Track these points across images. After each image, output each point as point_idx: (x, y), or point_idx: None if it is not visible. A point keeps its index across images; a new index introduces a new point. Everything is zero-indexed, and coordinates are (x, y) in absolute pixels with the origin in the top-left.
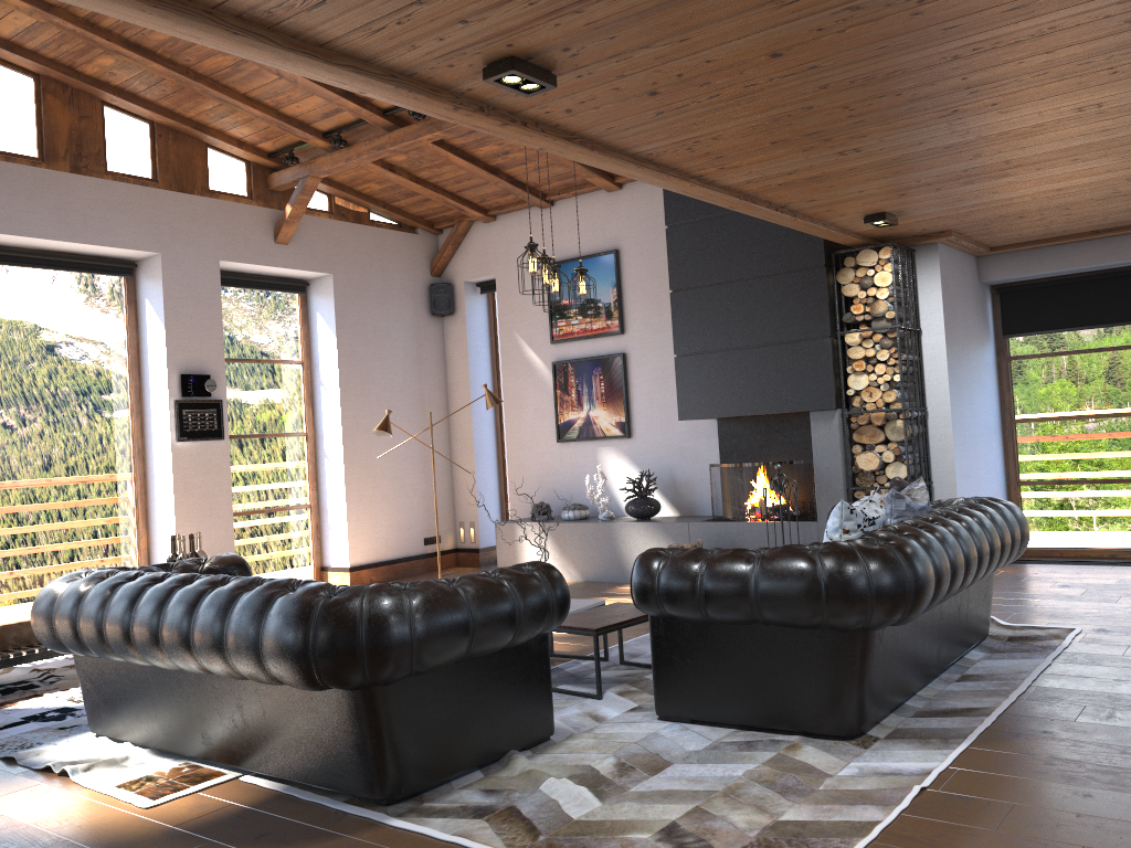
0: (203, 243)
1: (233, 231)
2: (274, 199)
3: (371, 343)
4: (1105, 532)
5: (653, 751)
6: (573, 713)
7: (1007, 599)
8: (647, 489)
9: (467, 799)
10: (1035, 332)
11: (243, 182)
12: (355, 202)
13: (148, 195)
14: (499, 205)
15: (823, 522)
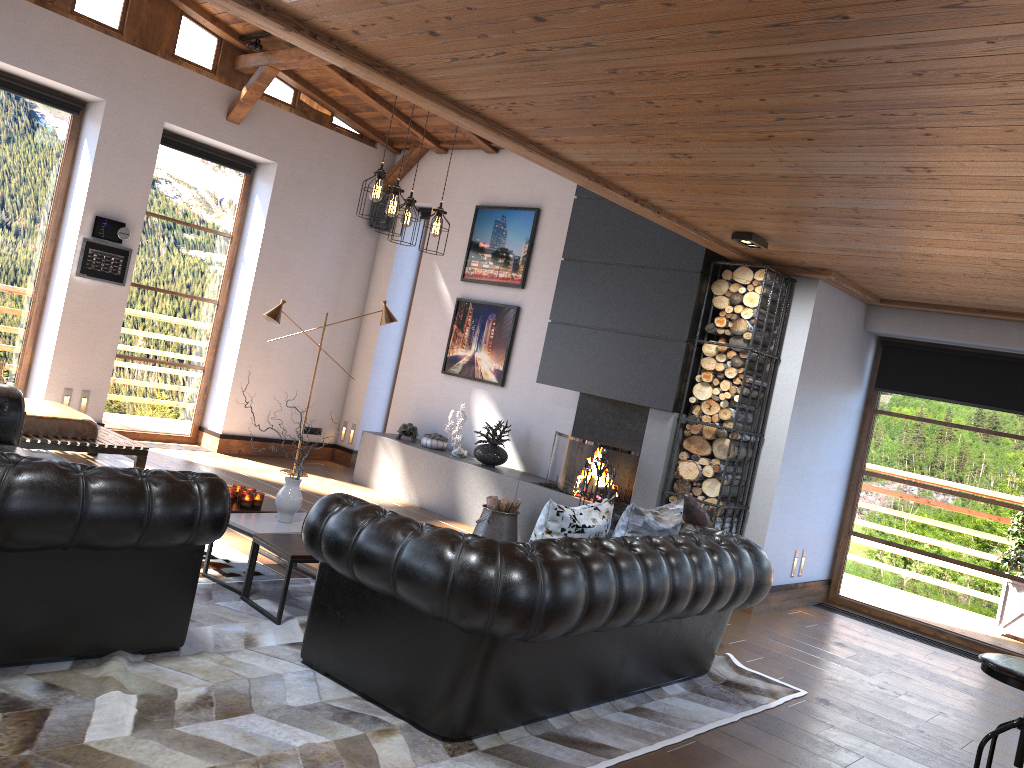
0: (152, 102)
1: (186, 98)
2: (238, 79)
3: (300, 236)
4: (916, 603)
5: (253, 693)
6: (235, 631)
7: (772, 640)
8: (498, 439)
9: (19, 688)
10: (905, 393)
11: (211, 56)
12: (319, 103)
13: (107, 44)
14: (451, 140)
15: None
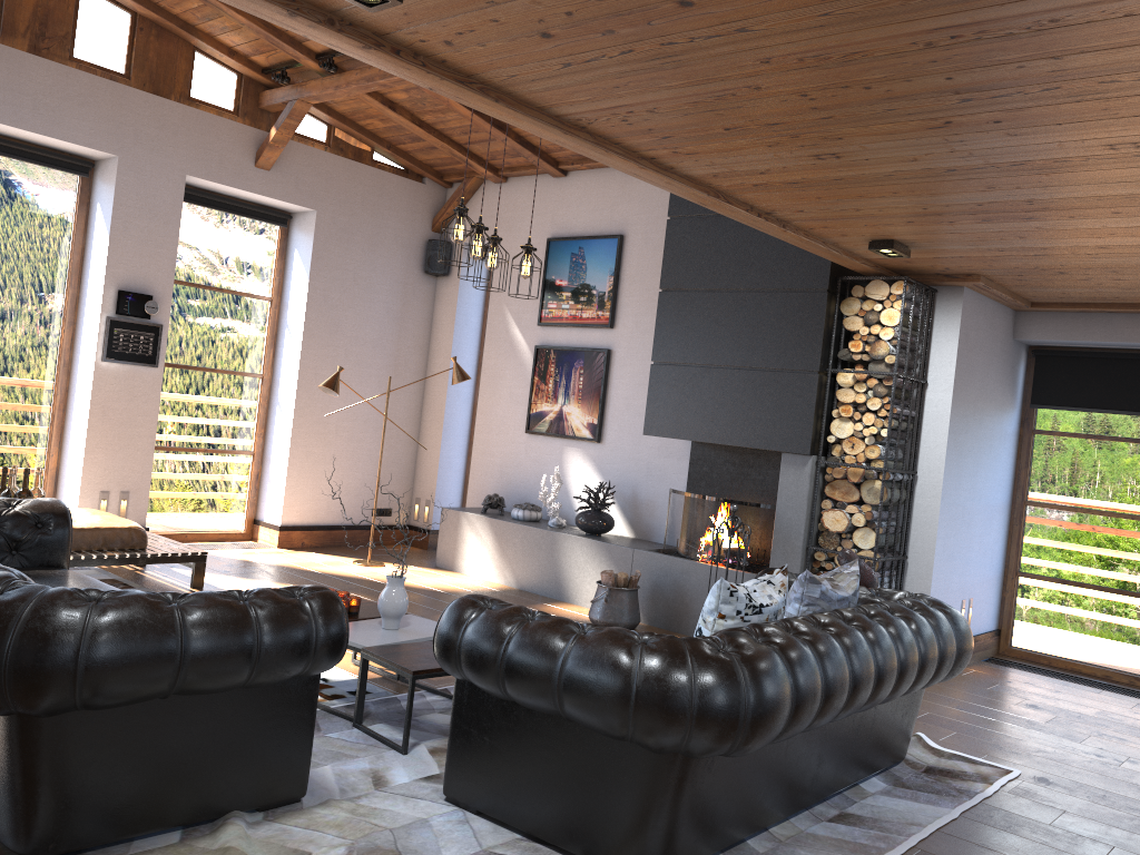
0: (171, 153)
1: (208, 146)
2: (263, 119)
3: (349, 292)
4: (1103, 648)
5: (401, 848)
6: (358, 768)
7: (958, 710)
8: (602, 503)
9: None
10: (1067, 408)
11: (231, 95)
12: (357, 138)
13: (114, 92)
14: (511, 167)
15: None
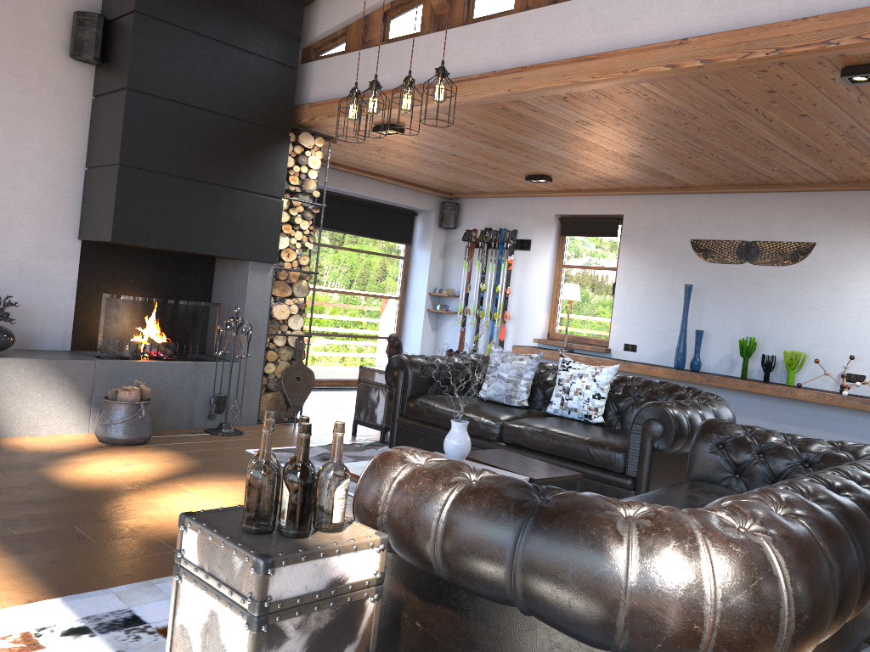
0: None
1: None
2: None
3: None
4: None
5: None
6: None
7: None
8: (3, 315)
9: None
10: None
11: None
12: None
13: None
14: None
15: (244, 363)
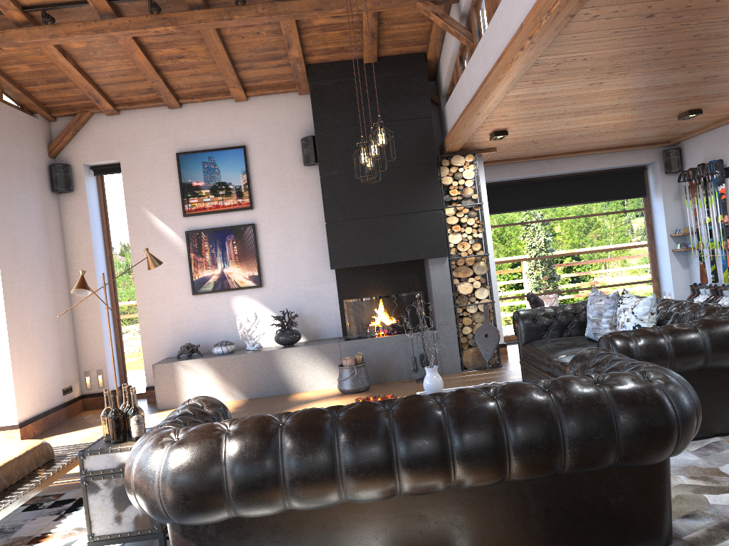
0: None
1: None
2: None
3: (16, 213)
4: None
5: (680, 466)
6: None
7: None
8: (292, 323)
9: (695, 525)
10: (492, 213)
11: None
12: None
13: None
14: (129, 102)
15: (441, 330)
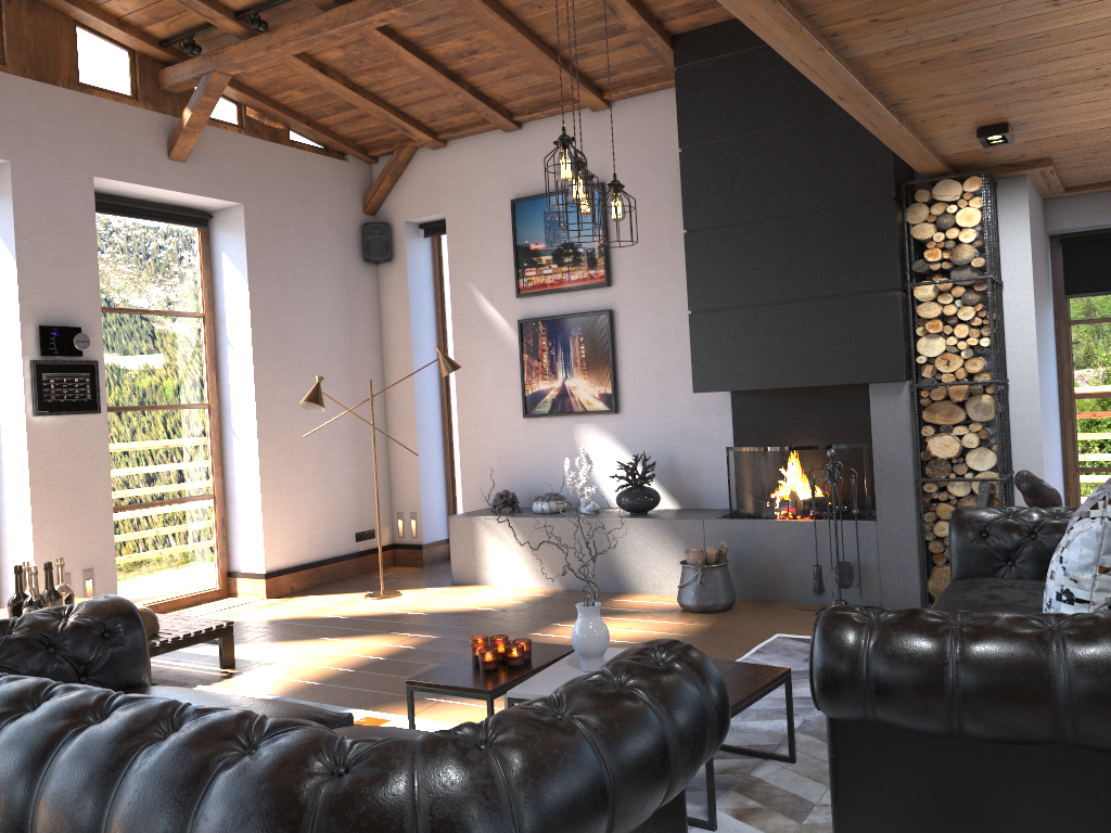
0: (71, 152)
1: (112, 139)
2: (167, 102)
3: (292, 294)
4: None
5: None
6: None
7: None
8: (645, 477)
9: None
10: (1106, 292)
11: (126, 77)
12: (271, 116)
13: None
14: (453, 127)
15: (884, 522)
